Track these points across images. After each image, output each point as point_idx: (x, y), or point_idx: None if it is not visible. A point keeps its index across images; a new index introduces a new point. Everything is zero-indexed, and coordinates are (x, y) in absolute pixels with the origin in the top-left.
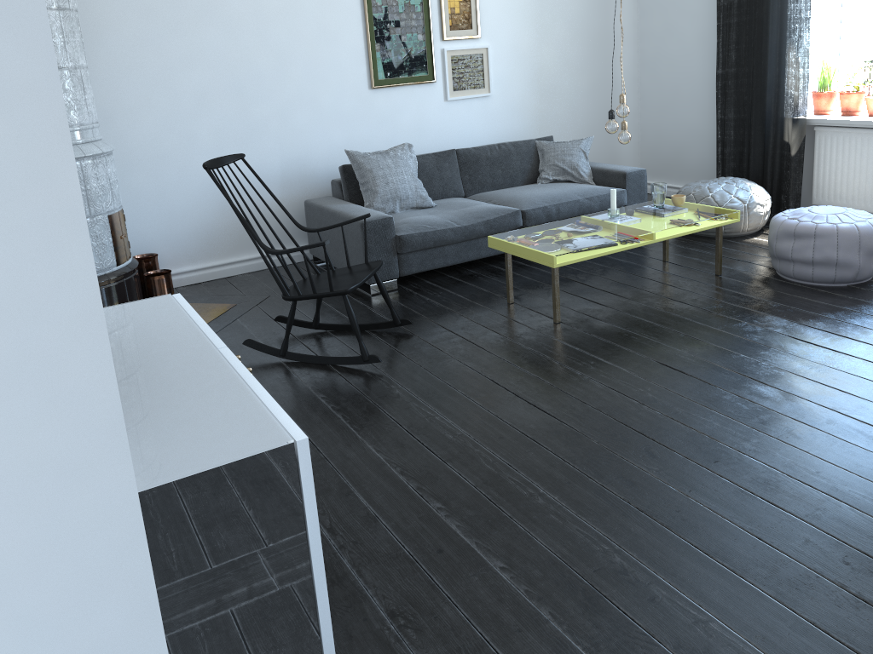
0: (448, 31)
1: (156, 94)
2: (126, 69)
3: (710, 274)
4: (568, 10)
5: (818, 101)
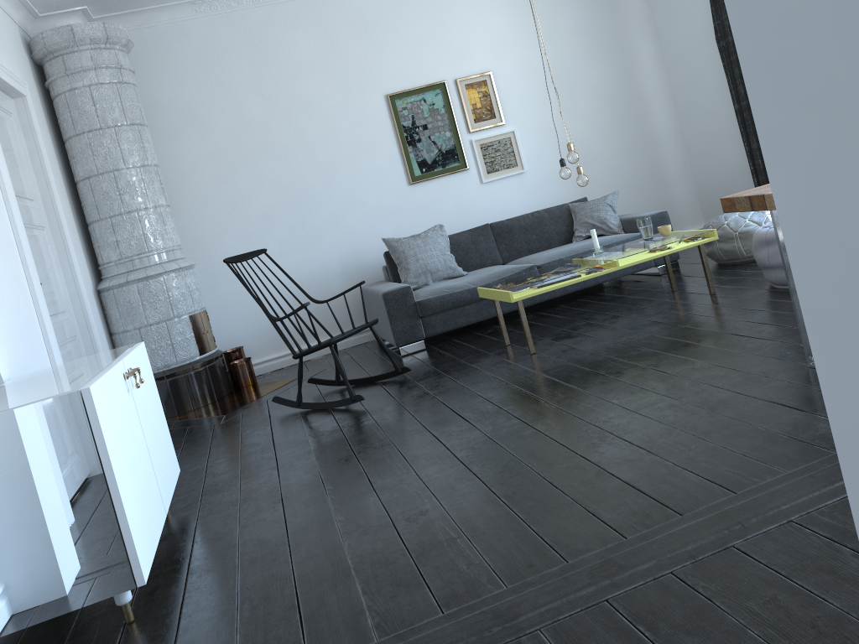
0: (473, 124)
1: (231, 218)
2: (206, 203)
3: (705, 295)
4: (589, 83)
5: None
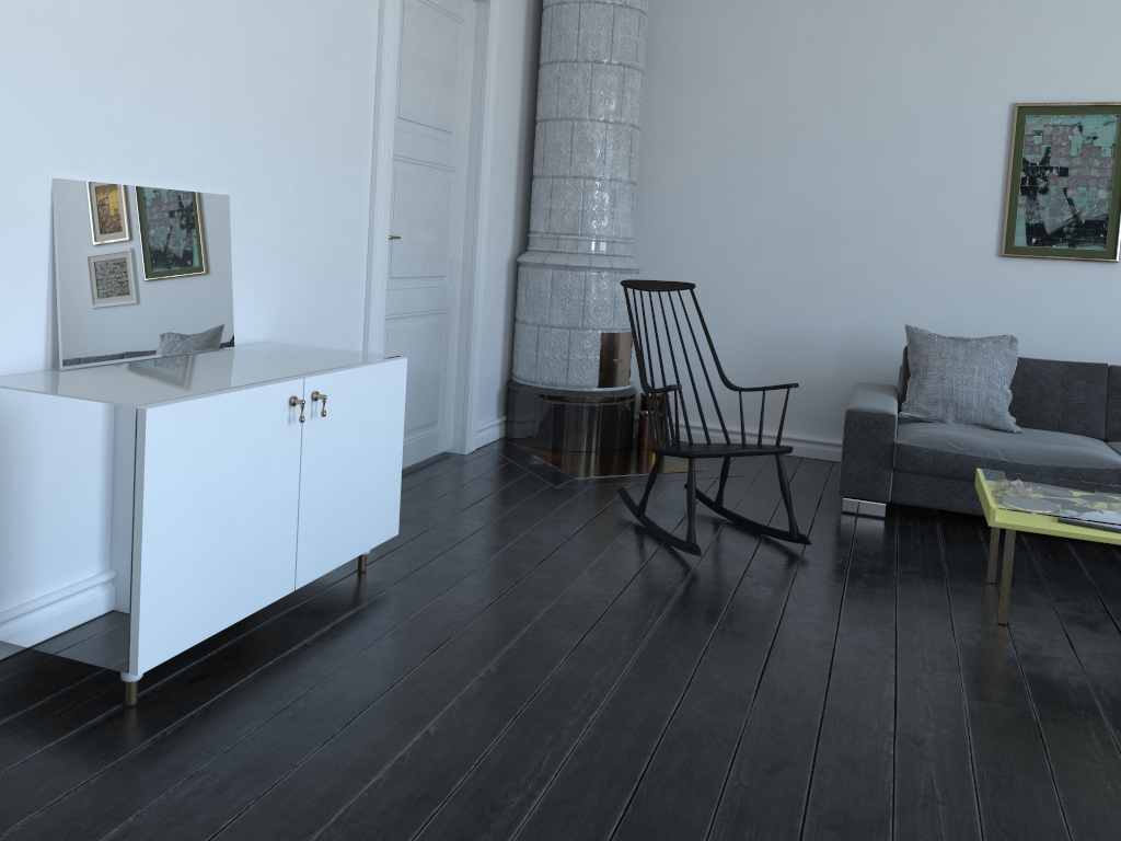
0: None
1: (714, 223)
2: (690, 193)
3: None
4: None
5: None
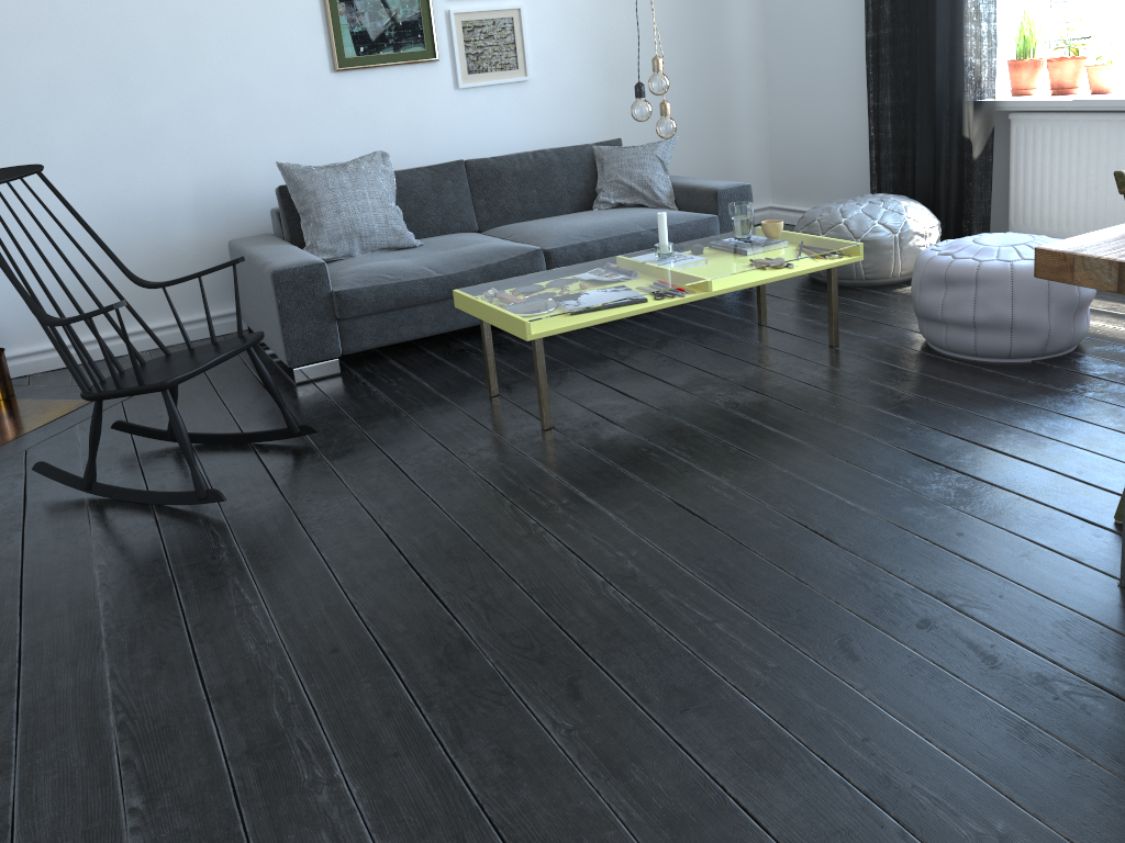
0: None
1: None
2: None
3: (822, 345)
4: None
5: (1016, 75)
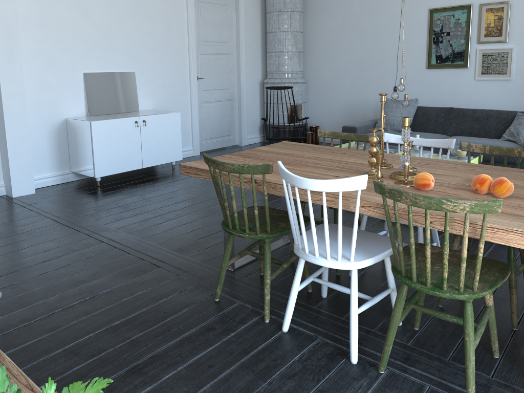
0: (482, 38)
1: (332, 63)
2: (324, 53)
3: None
4: None
5: None
